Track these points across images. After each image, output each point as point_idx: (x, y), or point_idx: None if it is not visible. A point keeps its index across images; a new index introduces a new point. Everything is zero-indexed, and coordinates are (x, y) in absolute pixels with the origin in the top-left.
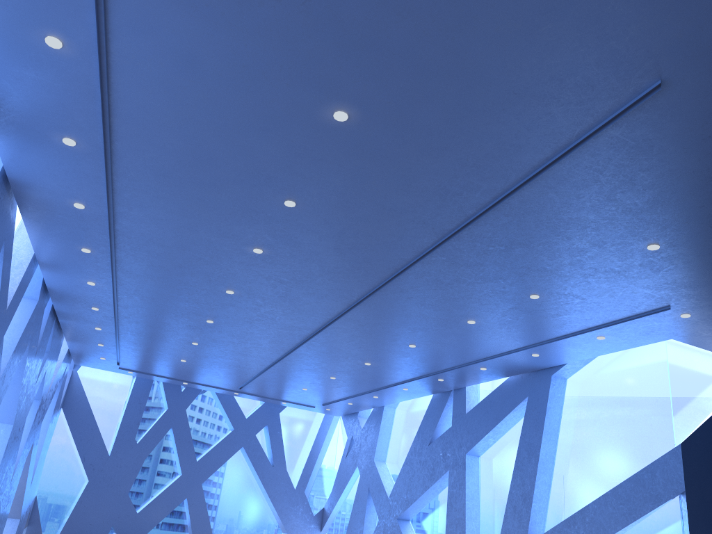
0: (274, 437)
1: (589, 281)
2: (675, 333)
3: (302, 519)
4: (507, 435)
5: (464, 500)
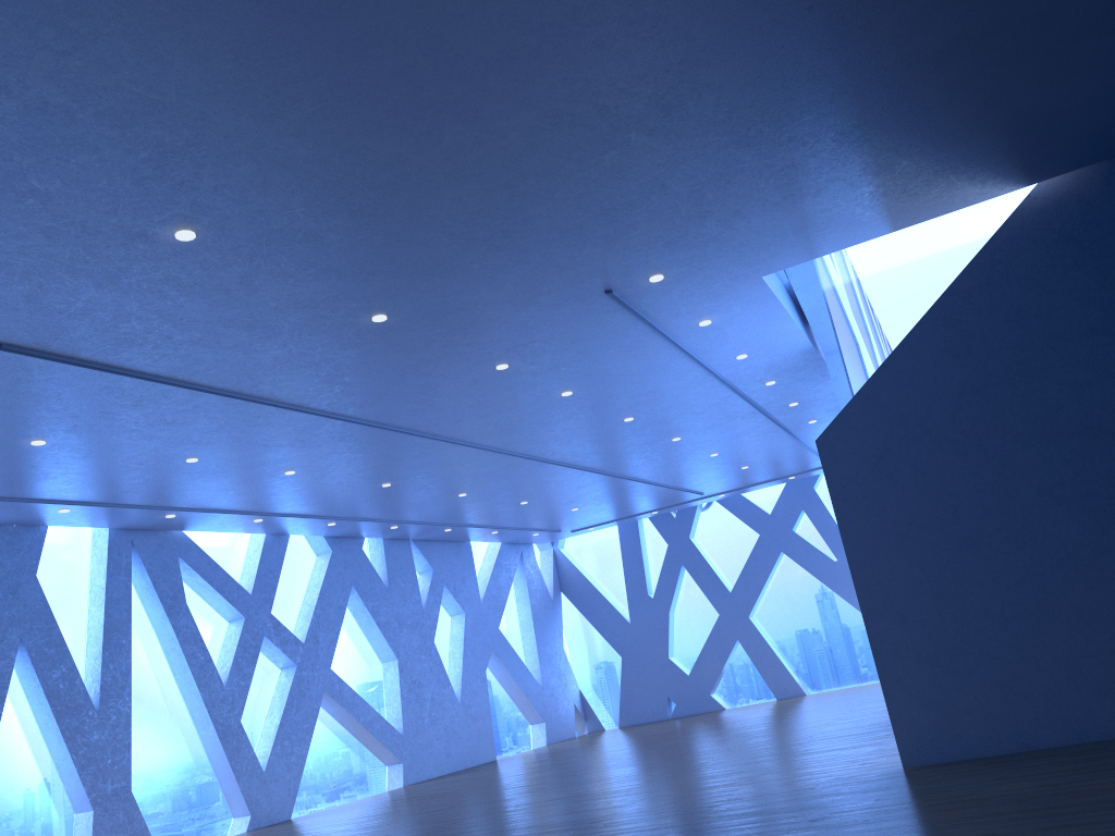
0: (821, 522)
1: (470, 342)
2: (735, 277)
3: None
4: None
5: None
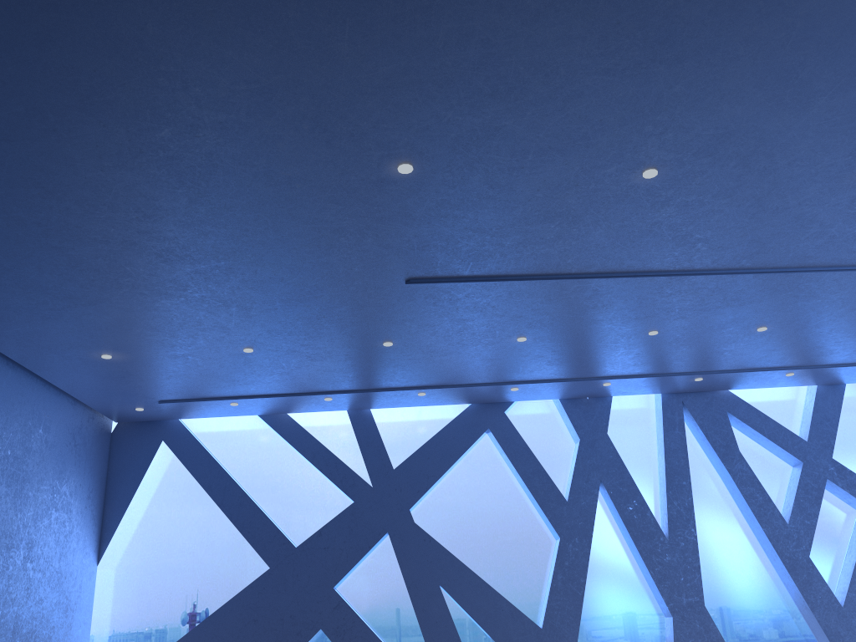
0: None
1: (788, 162)
2: None
3: None
4: None
5: None
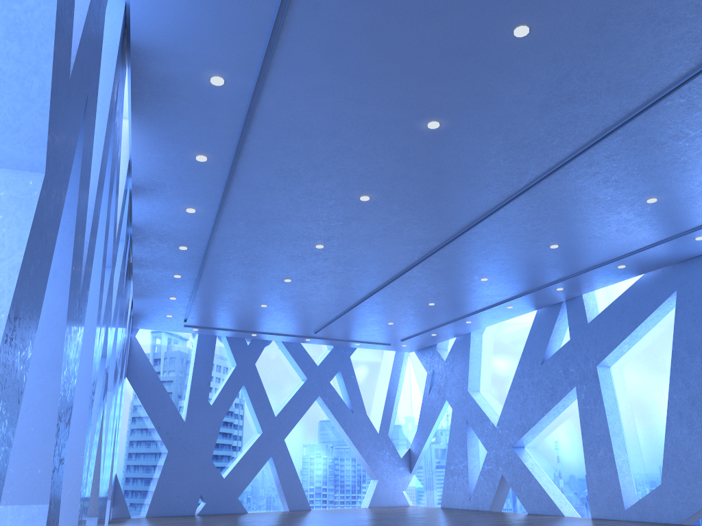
0: (349, 382)
1: None
2: None
3: (390, 463)
4: (646, 339)
5: (603, 415)
